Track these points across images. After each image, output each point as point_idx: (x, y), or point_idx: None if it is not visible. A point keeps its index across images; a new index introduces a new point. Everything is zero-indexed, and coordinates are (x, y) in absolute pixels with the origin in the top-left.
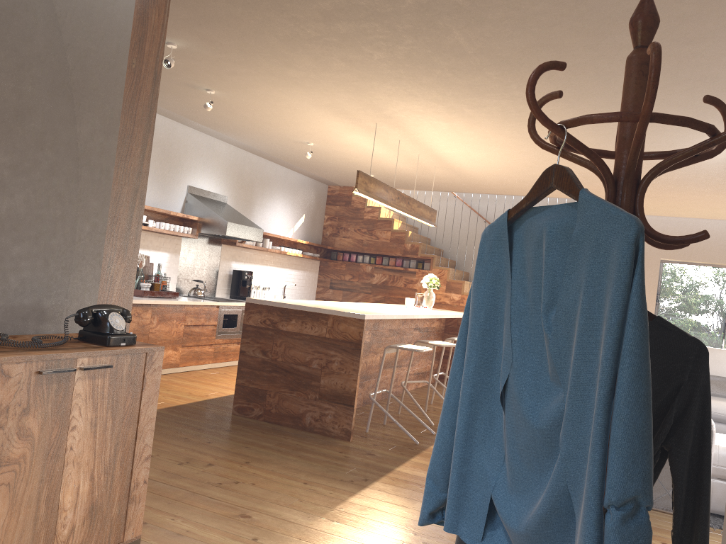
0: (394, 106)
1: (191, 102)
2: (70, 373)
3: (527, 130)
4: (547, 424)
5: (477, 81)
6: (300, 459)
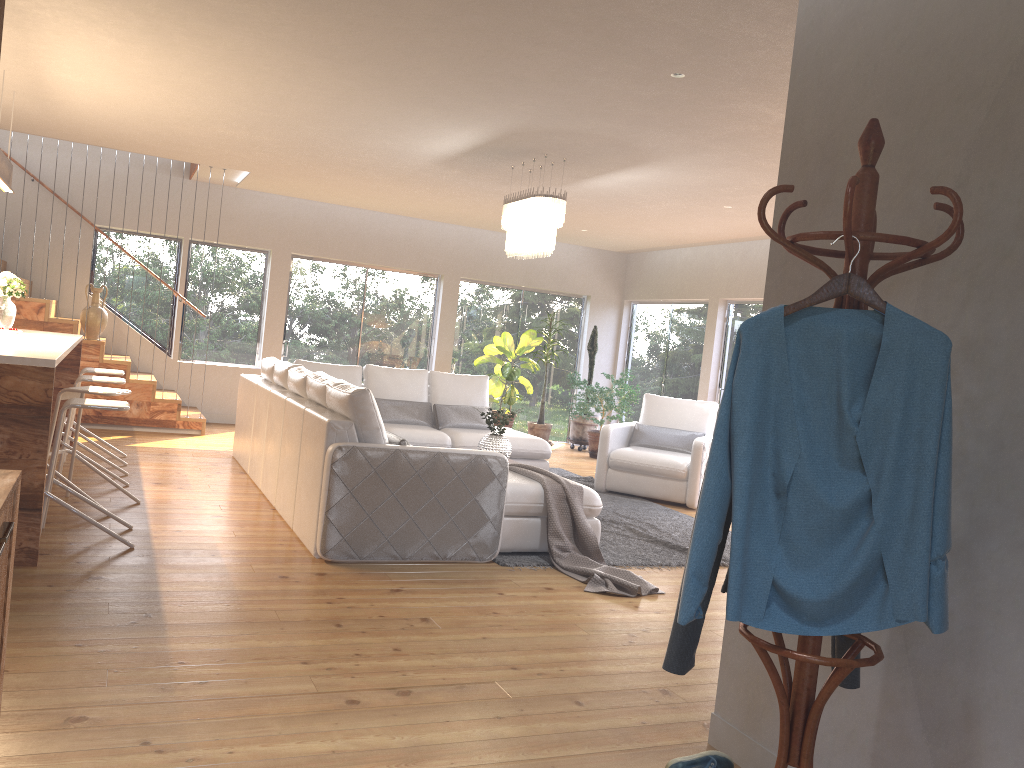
0: None
1: None
2: None
3: (239, 79)
4: (849, 504)
5: (244, 8)
6: (10, 612)
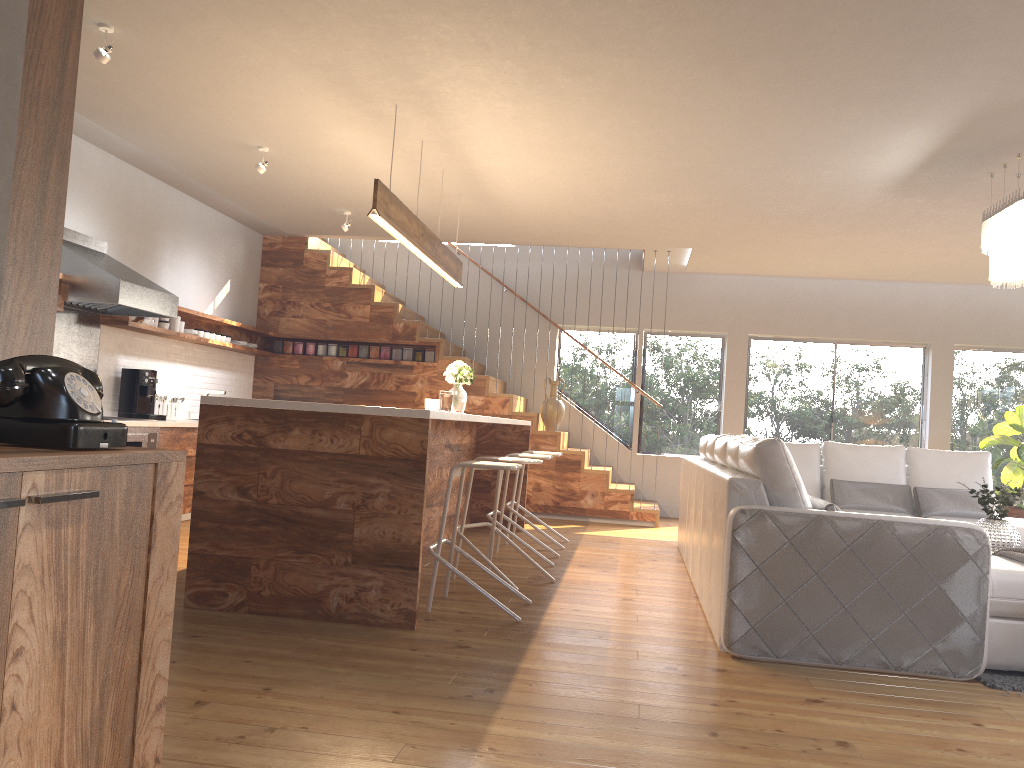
0: (441, 69)
1: None
2: (8, 513)
3: (636, 121)
4: None
5: (604, 16)
6: (356, 670)
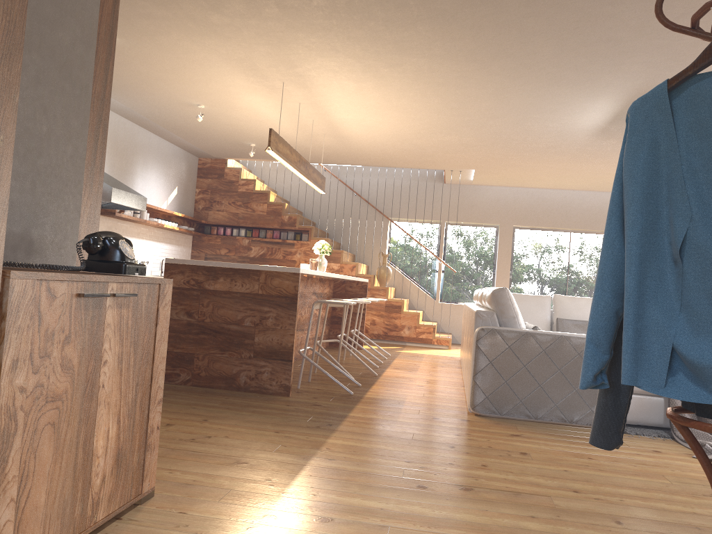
0: (310, 63)
1: None
2: (103, 299)
3: (431, 93)
4: None
5: (406, 36)
6: (255, 413)
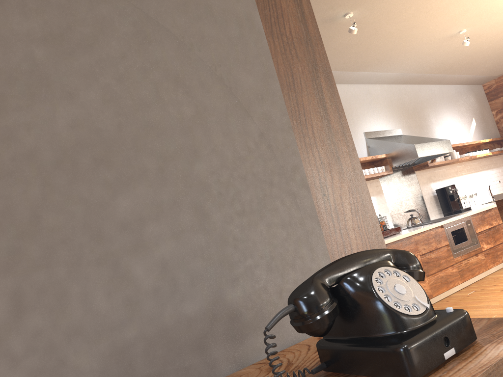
0: None
1: (335, 45)
2: None
3: None
4: None
5: None
6: None
